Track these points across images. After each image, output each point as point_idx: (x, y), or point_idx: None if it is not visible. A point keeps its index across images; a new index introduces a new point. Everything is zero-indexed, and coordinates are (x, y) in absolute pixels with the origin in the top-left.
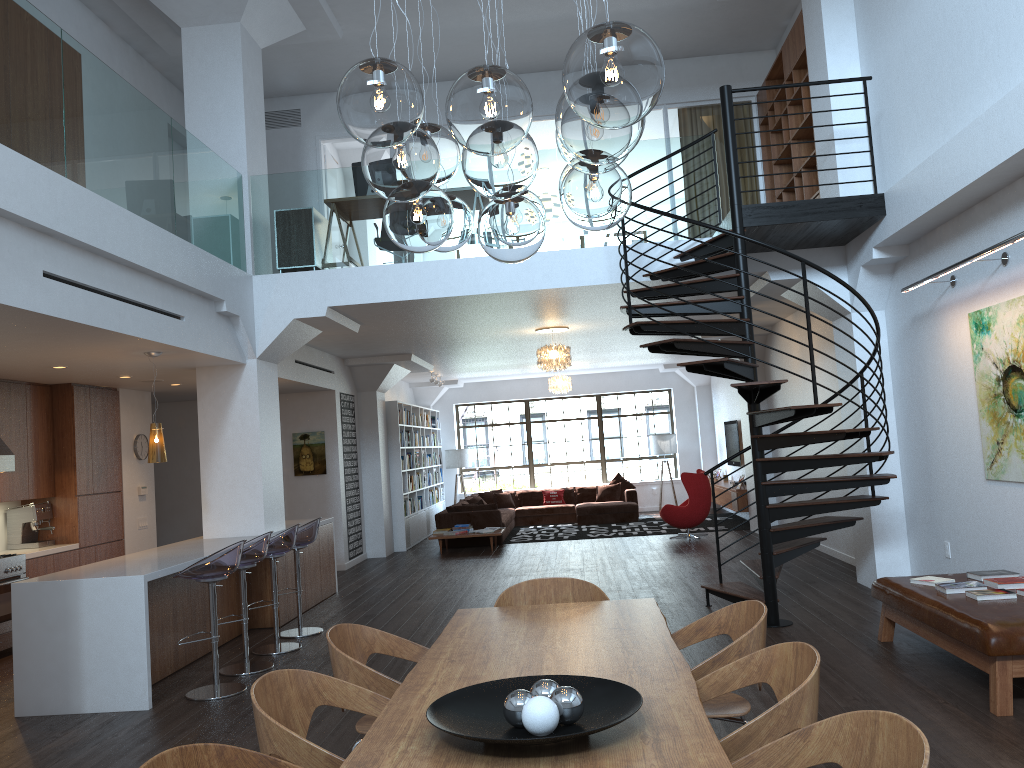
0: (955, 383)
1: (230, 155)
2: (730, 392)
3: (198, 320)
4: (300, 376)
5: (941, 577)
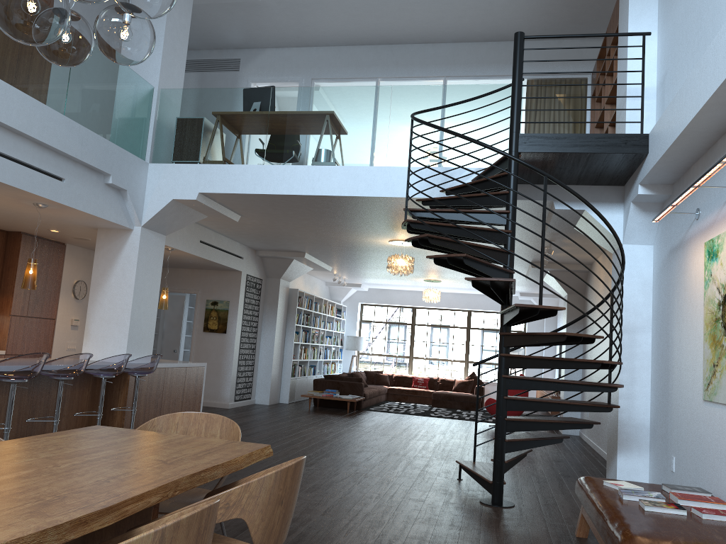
0: (691, 308)
1: (148, 72)
2: None
3: (81, 185)
4: (204, 253)
5: (638, 485)
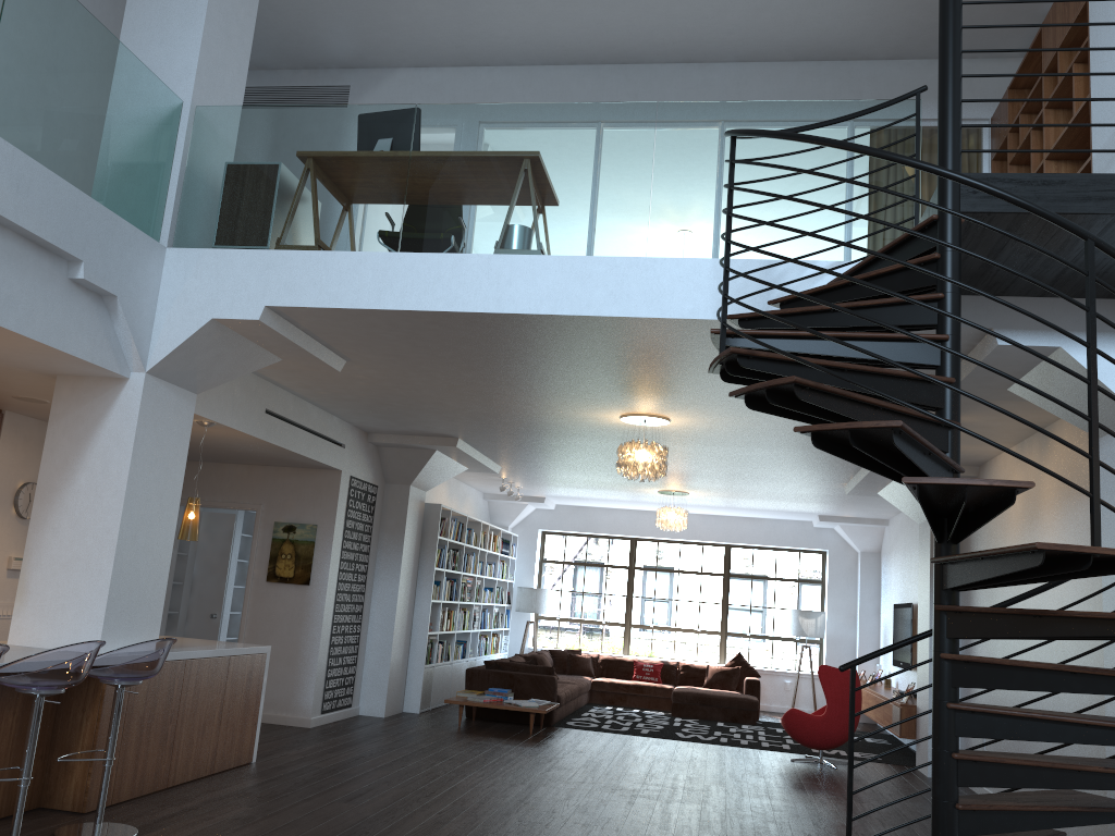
0: None
1: (173, 73)
2: (907, 563)
3: (14, 277)
4: (272, 434)
5: None
